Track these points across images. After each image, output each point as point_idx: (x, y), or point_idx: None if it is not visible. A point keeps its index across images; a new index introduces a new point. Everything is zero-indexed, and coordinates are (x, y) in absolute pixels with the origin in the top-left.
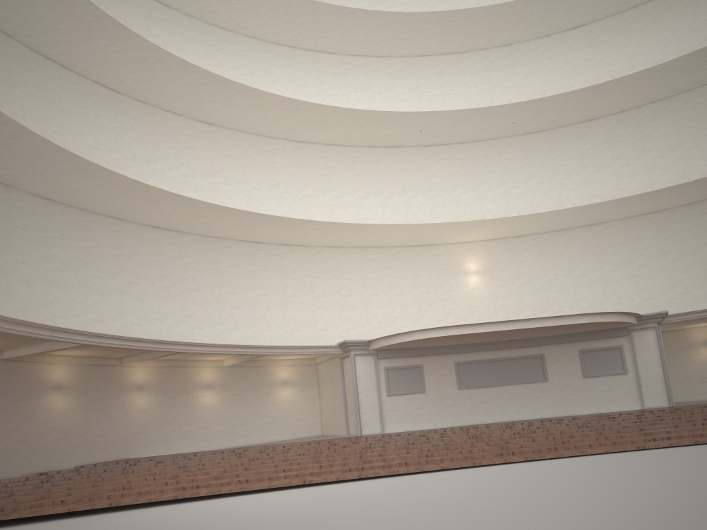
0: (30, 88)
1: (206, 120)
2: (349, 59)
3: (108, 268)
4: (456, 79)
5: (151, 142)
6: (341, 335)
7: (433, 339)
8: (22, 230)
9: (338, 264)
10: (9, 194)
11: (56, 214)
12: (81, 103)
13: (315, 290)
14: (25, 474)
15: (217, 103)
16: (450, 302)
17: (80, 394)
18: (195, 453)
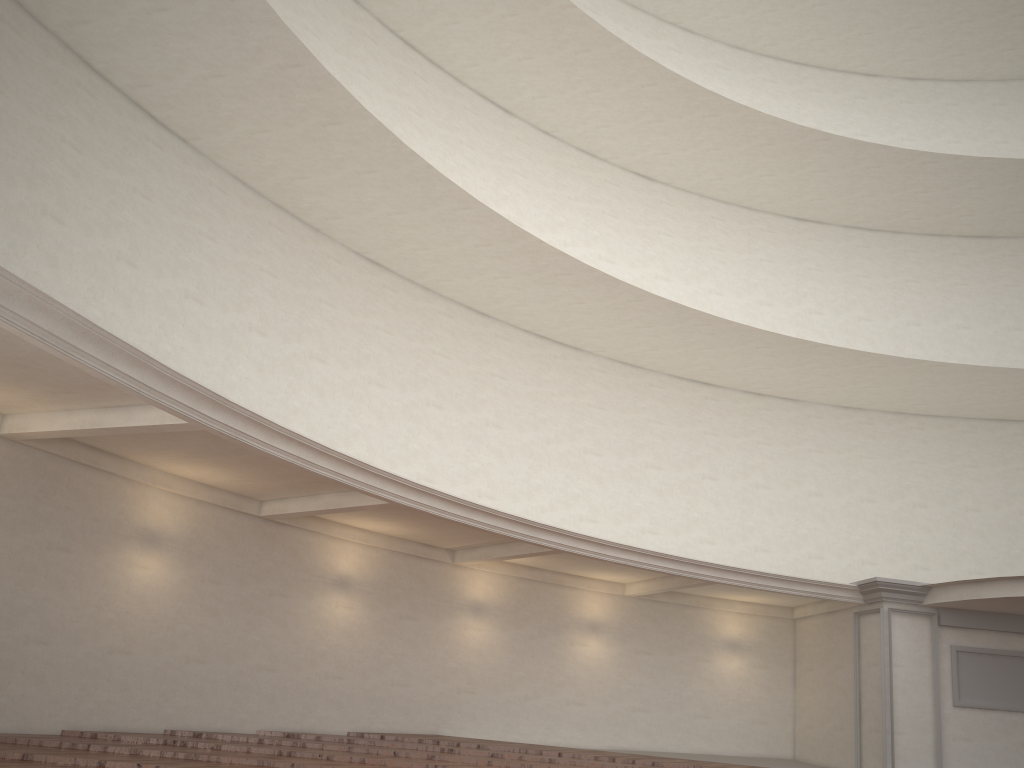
0: (375, 86)
1: (644, 171)
2: (902, 85)
3: (454, 394)
4: None
5: (550, 197)
6: (846, 573)
7: None
8: (327, 306)
9: (852, 440)
10: (316, 244)
11: (385, 291)
12: (449, 121)
13: (803, 481)
14: (263, 730)
15: (669, 136)
16: None
17: (377, 602)
18: (559, 750)
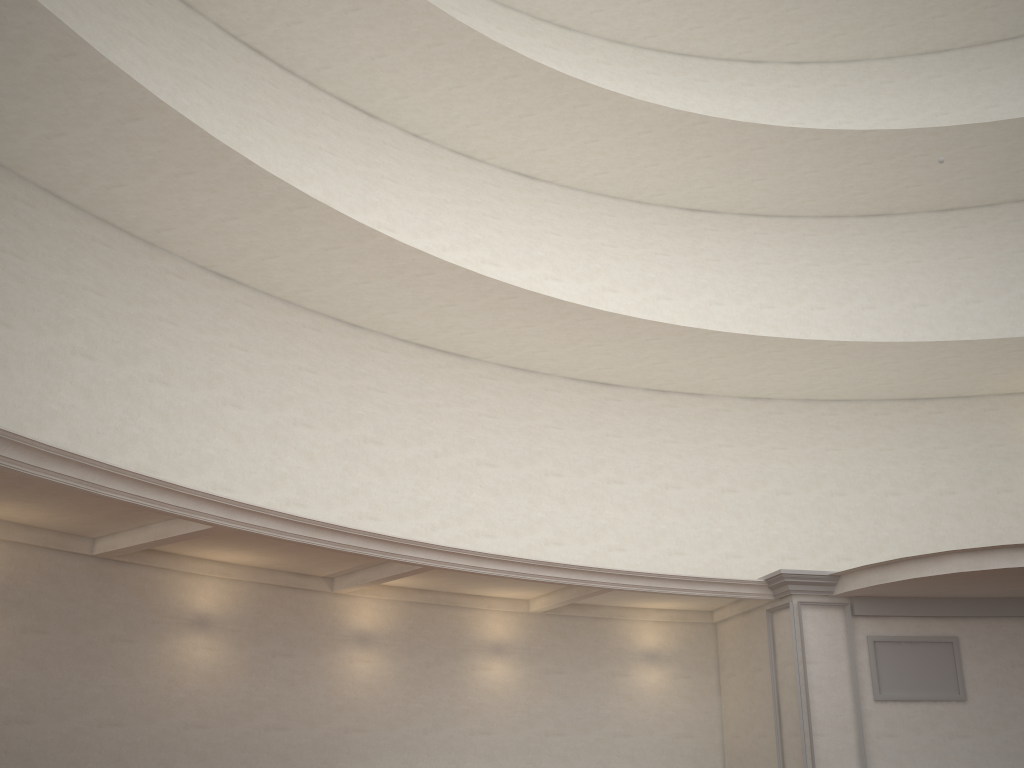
0: (216, 93)
1: (525, 170)
2: (789, 70)
3: (326, 411)
4: (1005, 86)
5: (425, 202)
6: (767, 570)
7: (994, 576)
8: (169, 325)
9: (763, 431)
10: (153, 260)
11: (239, 306)
12: (306, 127)
13: (715, 478)
14: None
15: (543, 130)
16: (1005, 514)
17: (244, 641)
18: None
